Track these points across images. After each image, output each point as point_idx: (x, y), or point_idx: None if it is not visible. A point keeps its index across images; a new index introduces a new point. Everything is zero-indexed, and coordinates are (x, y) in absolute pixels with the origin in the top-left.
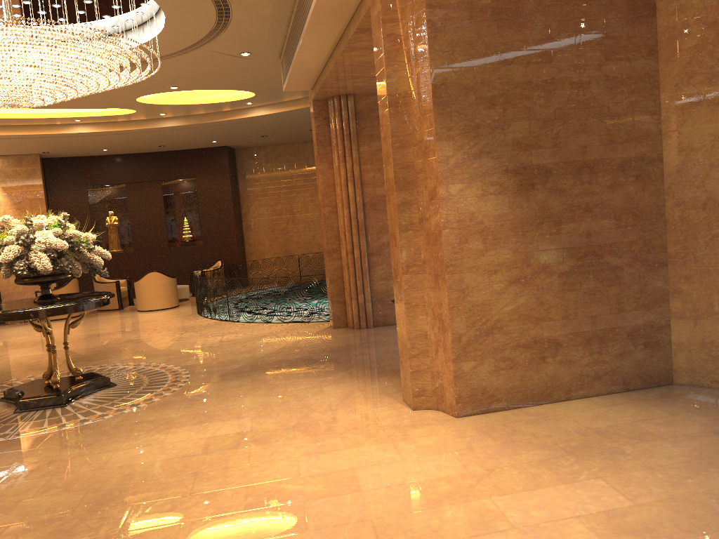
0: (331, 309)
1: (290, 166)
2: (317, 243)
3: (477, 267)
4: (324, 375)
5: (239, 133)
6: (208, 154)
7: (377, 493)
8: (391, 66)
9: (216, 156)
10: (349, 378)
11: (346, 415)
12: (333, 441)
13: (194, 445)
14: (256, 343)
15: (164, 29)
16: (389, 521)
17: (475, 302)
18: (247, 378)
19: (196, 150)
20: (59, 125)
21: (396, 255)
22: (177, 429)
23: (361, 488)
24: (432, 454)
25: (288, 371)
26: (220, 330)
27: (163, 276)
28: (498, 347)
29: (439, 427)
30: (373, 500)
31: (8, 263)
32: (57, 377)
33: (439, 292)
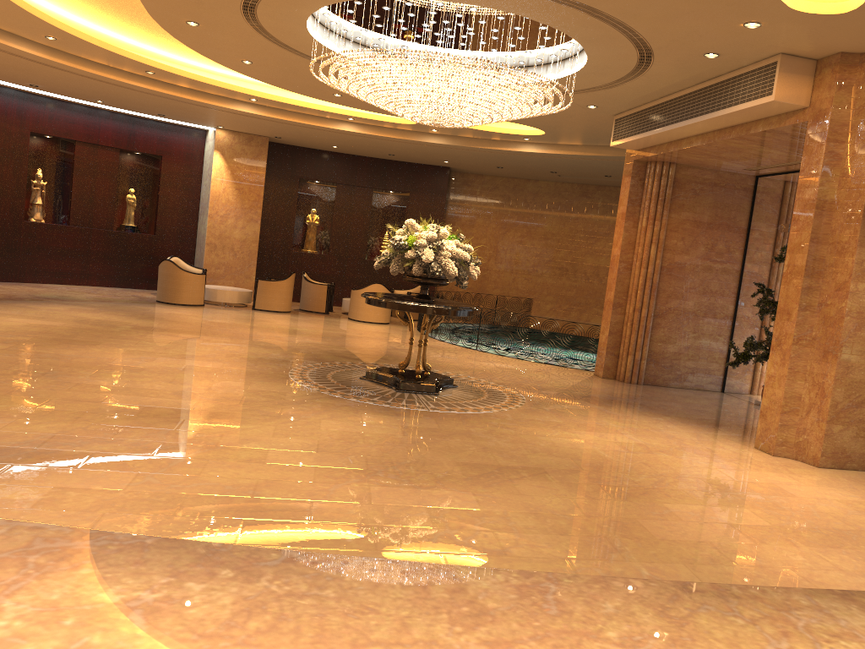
0: (602, 359)
1: (505, 201)
2: (516, 287)
3: (862, 351)
4: (653, 416)
5: (481, 160)
6: (428, 172)
7: (812, 500)
8: (825, 176)
9: (436, 176)
10: (680, 422)
11: (717, 448)
12: (731, 464)
13: (612, 445)
14: (539, 376)
15: (557, 79)
16: (841, 515)
17: (854, 379)
18: (579, 405)
19: (416, 165)
20: (328, 119)
21: (785, 328)
22: (576, 431)
23: (795, 495)
24: (826, 486)
25: (611, 406)
26: (480, 356)
27: (385, 289)
28: (862, 418)
29: (811, 471)
30: (814, 503)
31: (426, 263)
32: (421, 368)
33: (825, 365)
